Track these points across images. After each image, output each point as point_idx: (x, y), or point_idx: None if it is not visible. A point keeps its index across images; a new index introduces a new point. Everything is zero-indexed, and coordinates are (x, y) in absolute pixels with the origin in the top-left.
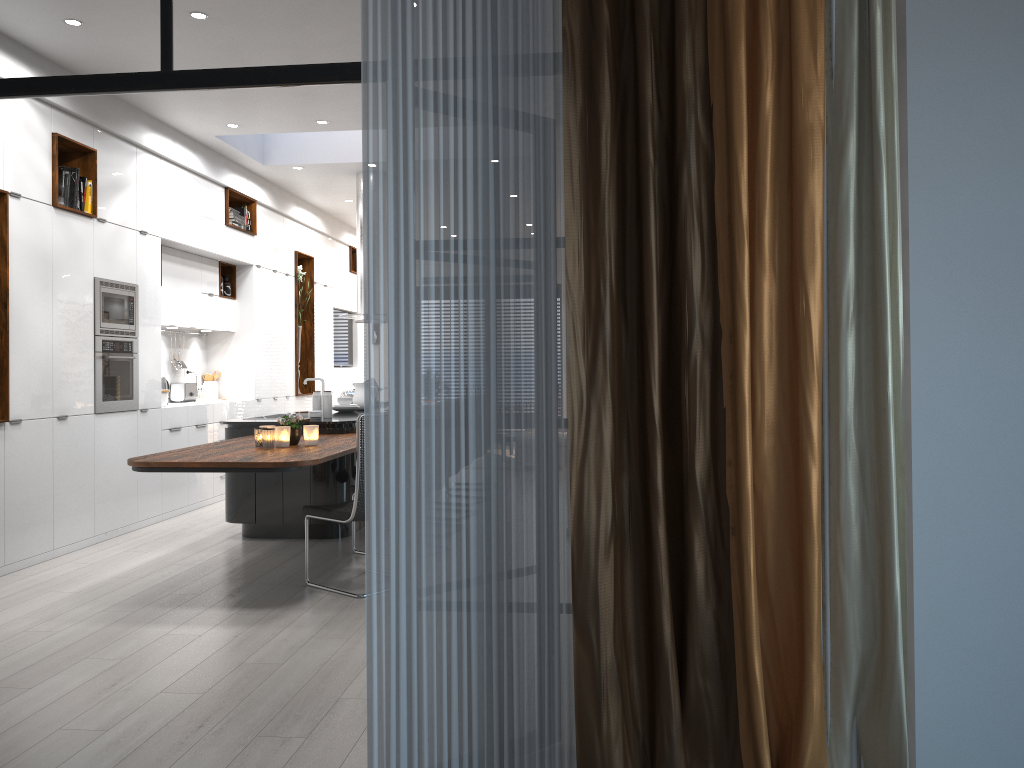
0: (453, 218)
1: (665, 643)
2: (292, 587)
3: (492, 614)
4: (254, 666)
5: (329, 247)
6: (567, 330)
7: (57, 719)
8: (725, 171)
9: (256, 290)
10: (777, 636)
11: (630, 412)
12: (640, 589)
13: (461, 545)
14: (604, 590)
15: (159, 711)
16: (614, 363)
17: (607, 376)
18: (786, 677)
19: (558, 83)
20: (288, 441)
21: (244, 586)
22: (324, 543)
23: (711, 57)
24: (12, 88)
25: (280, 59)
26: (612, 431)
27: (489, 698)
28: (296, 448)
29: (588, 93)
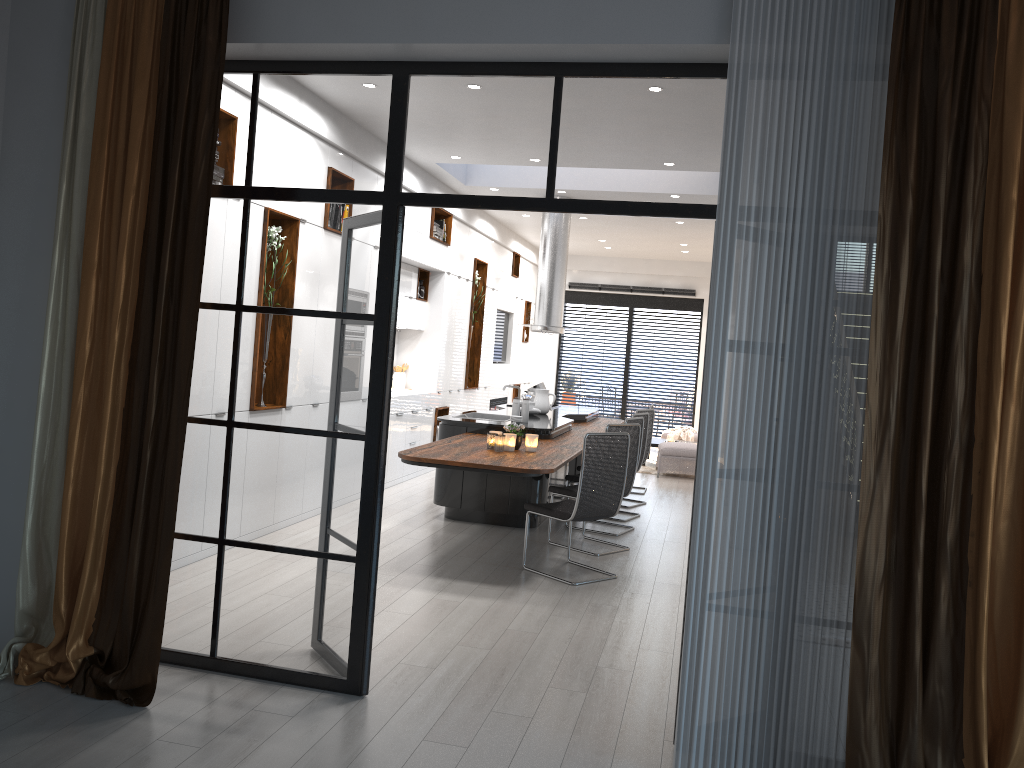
0: (775, 336)
1: (915, 657)
2: (512, 569)
3: (780, 621)
4: (517, 633)
5: (498, 253)
6: (864, 430)
7: (392, 655)
8: (988, 323)
9: (445, 294)
10: (996, 662)
11: (901, 491)
12: (897, 617)
13: (759, 569)
14: (875, 615)
15: (464, 659)
16: (894, 456)
17: (889, 465)
18: (1001, 692)
19: (862, 245)
20: (514, 446)
21: (472, 564)
22: (518, 531)
23: (984, 239)
24: (434, 201)
25: (636, 196)
26: (889, 504)
27: (770, 680)
28: (522, 453)
29: (892, 261)
